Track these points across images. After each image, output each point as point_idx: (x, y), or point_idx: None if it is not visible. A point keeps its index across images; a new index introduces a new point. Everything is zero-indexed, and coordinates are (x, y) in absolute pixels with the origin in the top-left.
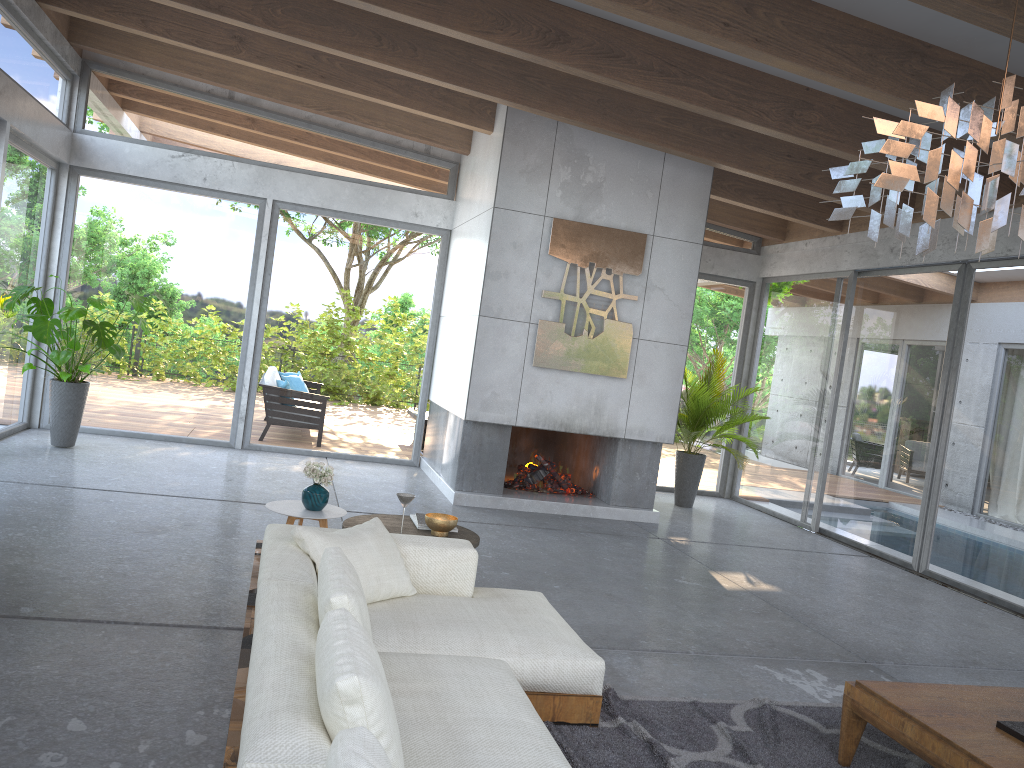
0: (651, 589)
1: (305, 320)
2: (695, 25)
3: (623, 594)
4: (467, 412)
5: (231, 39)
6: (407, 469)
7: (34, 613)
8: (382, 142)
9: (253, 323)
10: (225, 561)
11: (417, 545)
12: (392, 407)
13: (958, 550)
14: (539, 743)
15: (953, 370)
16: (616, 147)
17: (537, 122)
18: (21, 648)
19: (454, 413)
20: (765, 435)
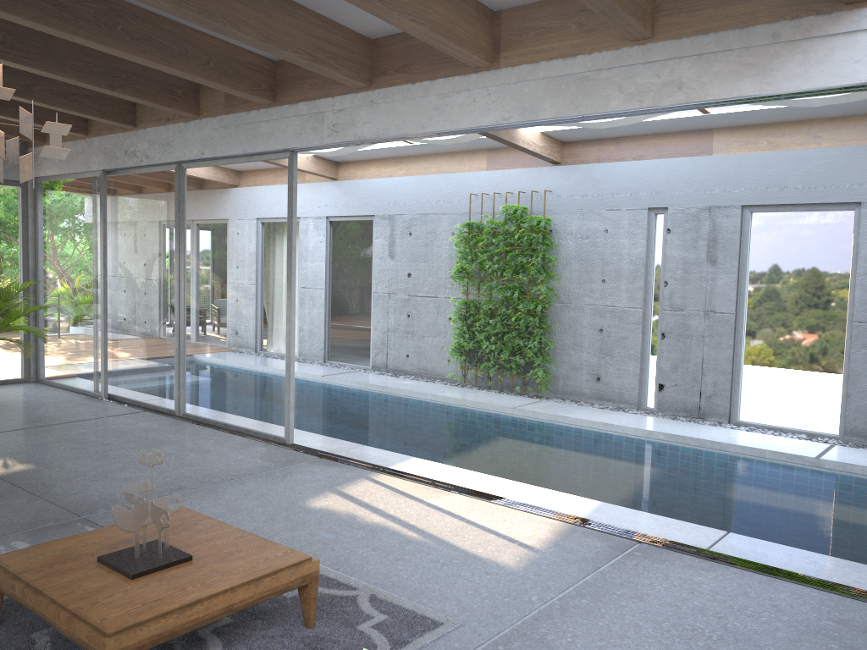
0: None
1: None
2: None
3: None
4: None
5: None
6: None
7: None
8: None
9: None
10: None
11: None
12: None
13: (202, 393)
14: None
15: (182, 251)
16: None
17: None
18: None
19: None
20: (57, 321)
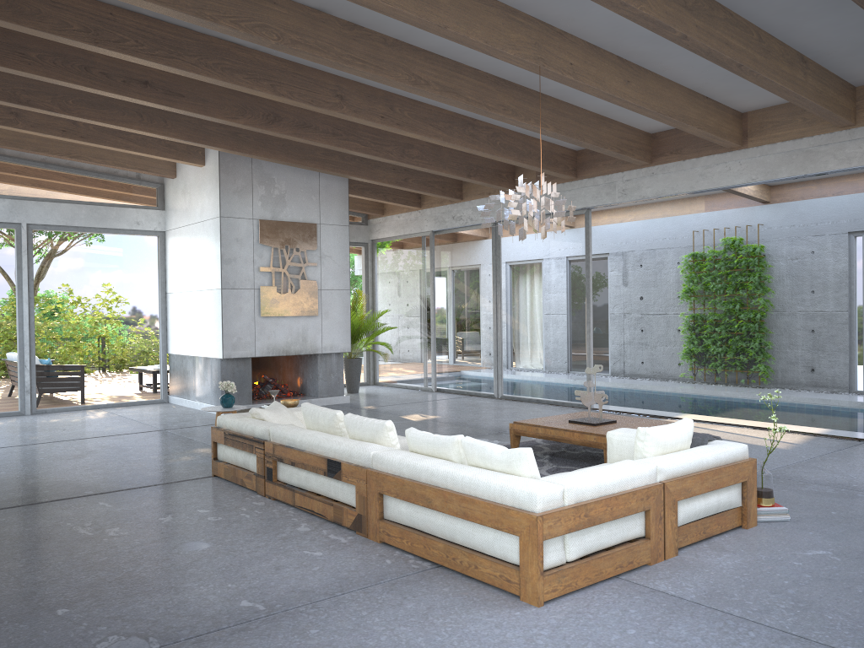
0: None
1: (65, 310)
2: (368, 118)
3: None
4: (224, 353)
5: (9, 114)
6: (163, 405)
7: (96, 492)
8: (104, 173)
9: (25, 318)
10: (148, 459)
11: (298, 411)
12: (141, 363)
13: (517, 380)
14: None
15: (498, 282)
16: (290, 170)
17: (239, 159)
18: (121, 501)
19: (208, 356)
20: (391, 339)
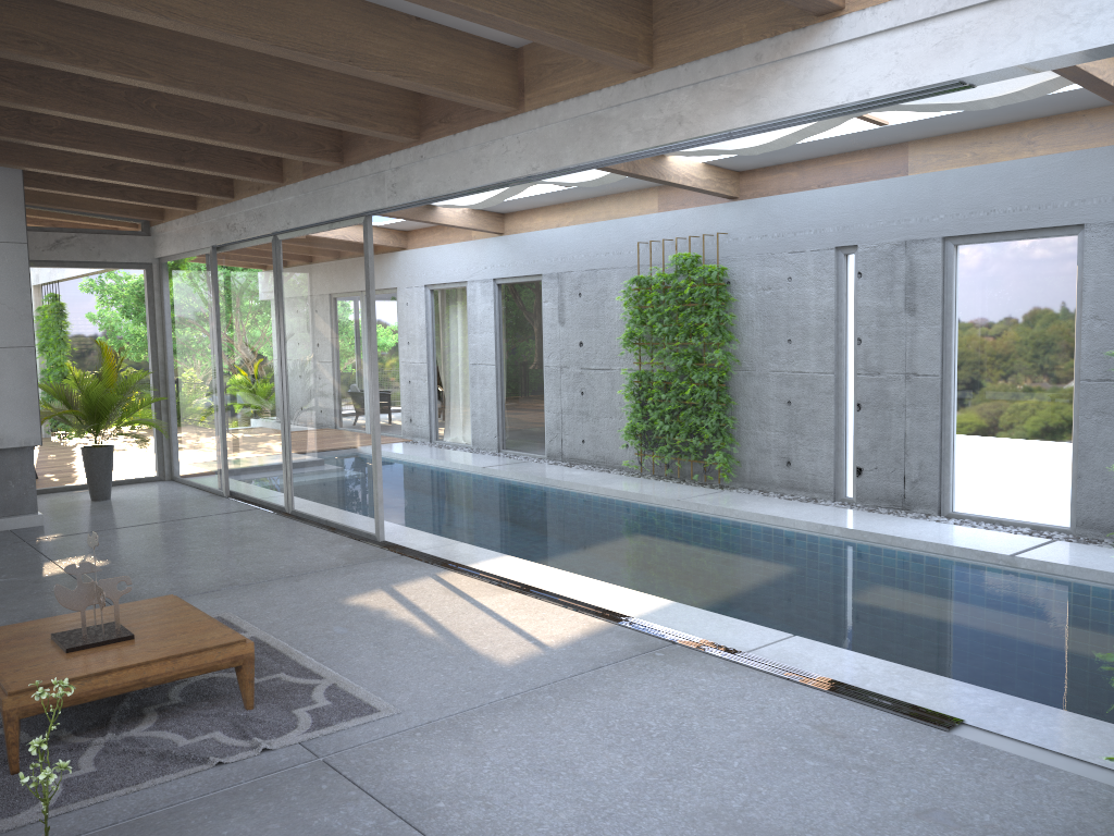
0: None
1: None
2: None
3: None
4: None
5: None
6: None
7: None
8: None
9: None
10: None
11: None
12: None
13: (306, 488)
14: None
15: (282, 332)
16: None
17: None
18: None
19: None
20: (184, 413)
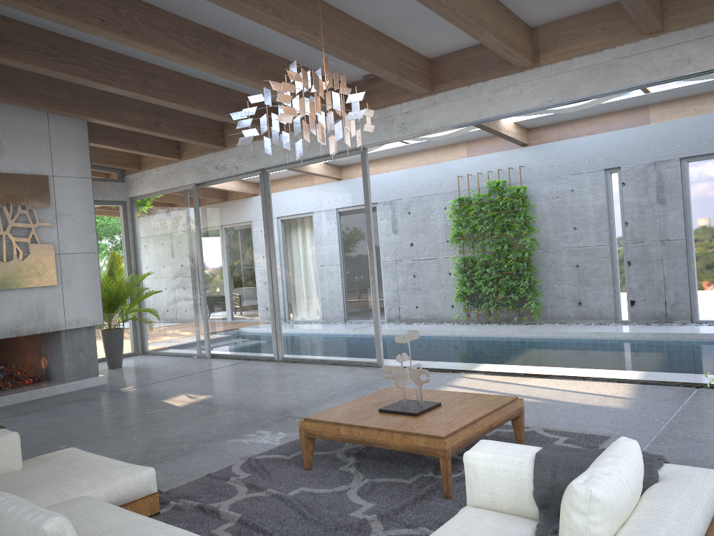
0: (132, 424)
1: None
2: (80, 19)
3: (116, 433)
4: None
5: None
6: None
7: None
8: None
9: None
10: None
11: None
12: None
13: (298, 340)
14: (158, 525)
15: (271, 235)
16: (7, 111)
17: None
18: None
19: None
20: (159, 304)
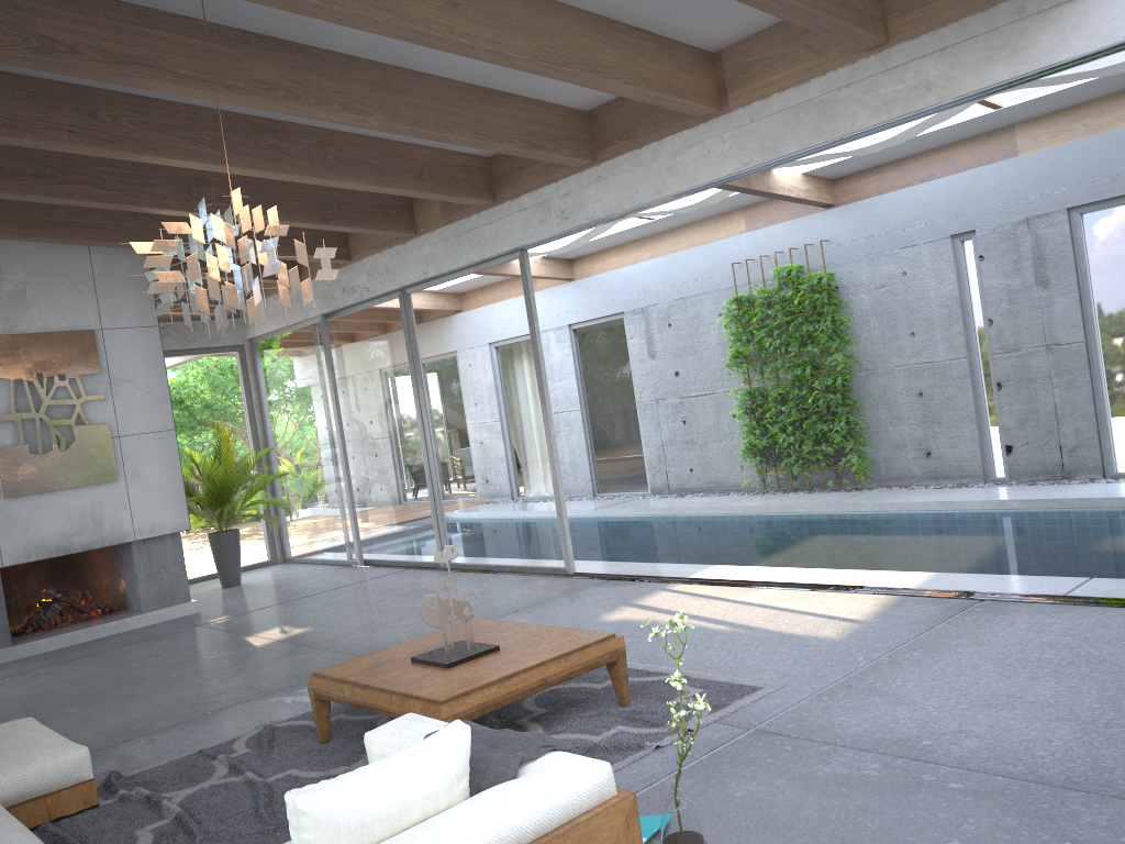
0: (179, 674)
1: None
2: (39, 137)
3: (148, 690)
4: None
5: None
6: None
7: None
8: None
9: None
10: None
11: None
12: None
13: (466, 537)
14: None
15: (420, 385)
16: (30, 248)
17: None
18: None
19: None
20: (296, 490)
